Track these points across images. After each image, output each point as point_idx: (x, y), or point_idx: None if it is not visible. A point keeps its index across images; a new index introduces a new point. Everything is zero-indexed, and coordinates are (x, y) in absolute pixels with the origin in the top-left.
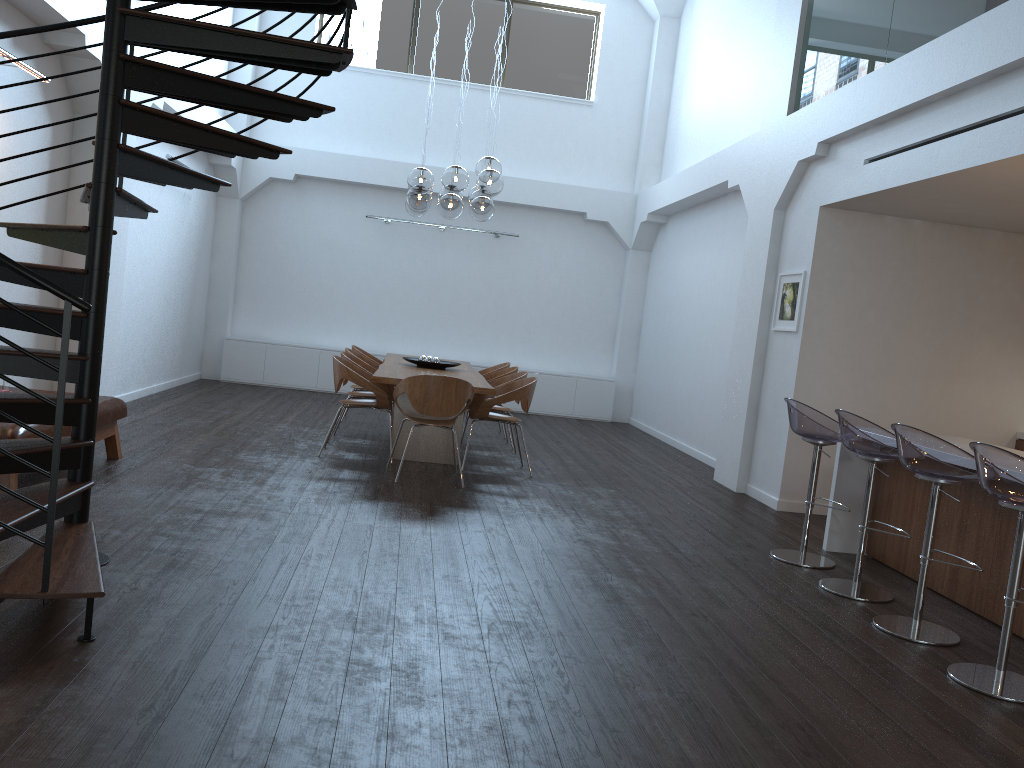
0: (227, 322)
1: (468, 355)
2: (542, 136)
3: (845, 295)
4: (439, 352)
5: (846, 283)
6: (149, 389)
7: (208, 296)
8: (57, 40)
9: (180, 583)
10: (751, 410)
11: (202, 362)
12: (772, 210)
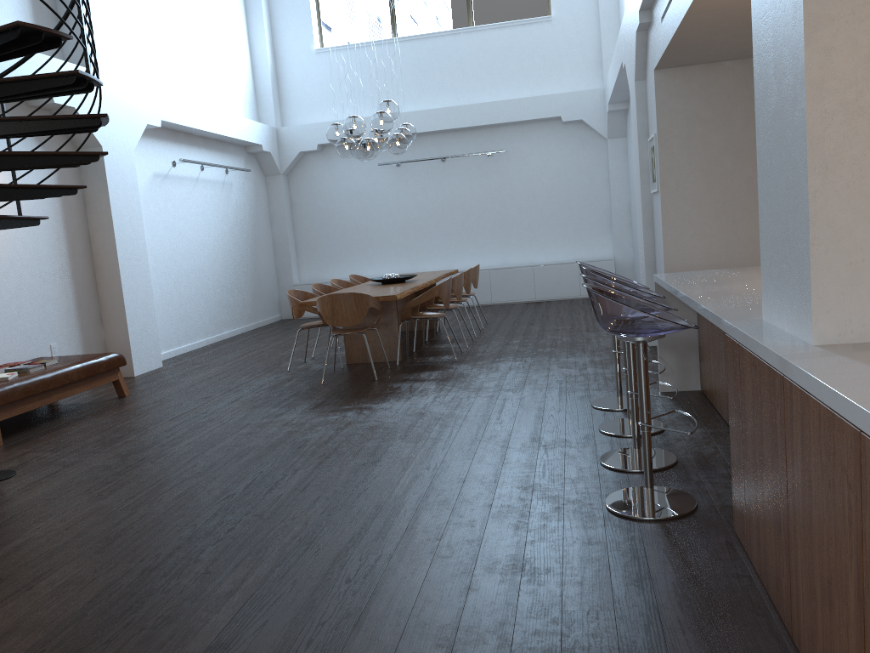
0: (292, 272)
1: (485, 261)
2: (512, 59)
3: (697, 147)
4: (461, 263)
5: (695, 135)
6: (219, 336)
7: (274, 255)
8: (36, 102)
9: (40, 487)
10: (649, 270)
11: (280, 306)
12: (634, 82)
